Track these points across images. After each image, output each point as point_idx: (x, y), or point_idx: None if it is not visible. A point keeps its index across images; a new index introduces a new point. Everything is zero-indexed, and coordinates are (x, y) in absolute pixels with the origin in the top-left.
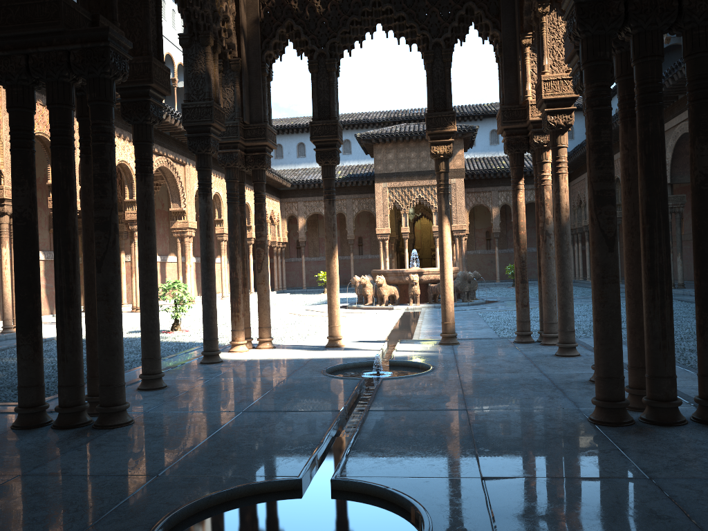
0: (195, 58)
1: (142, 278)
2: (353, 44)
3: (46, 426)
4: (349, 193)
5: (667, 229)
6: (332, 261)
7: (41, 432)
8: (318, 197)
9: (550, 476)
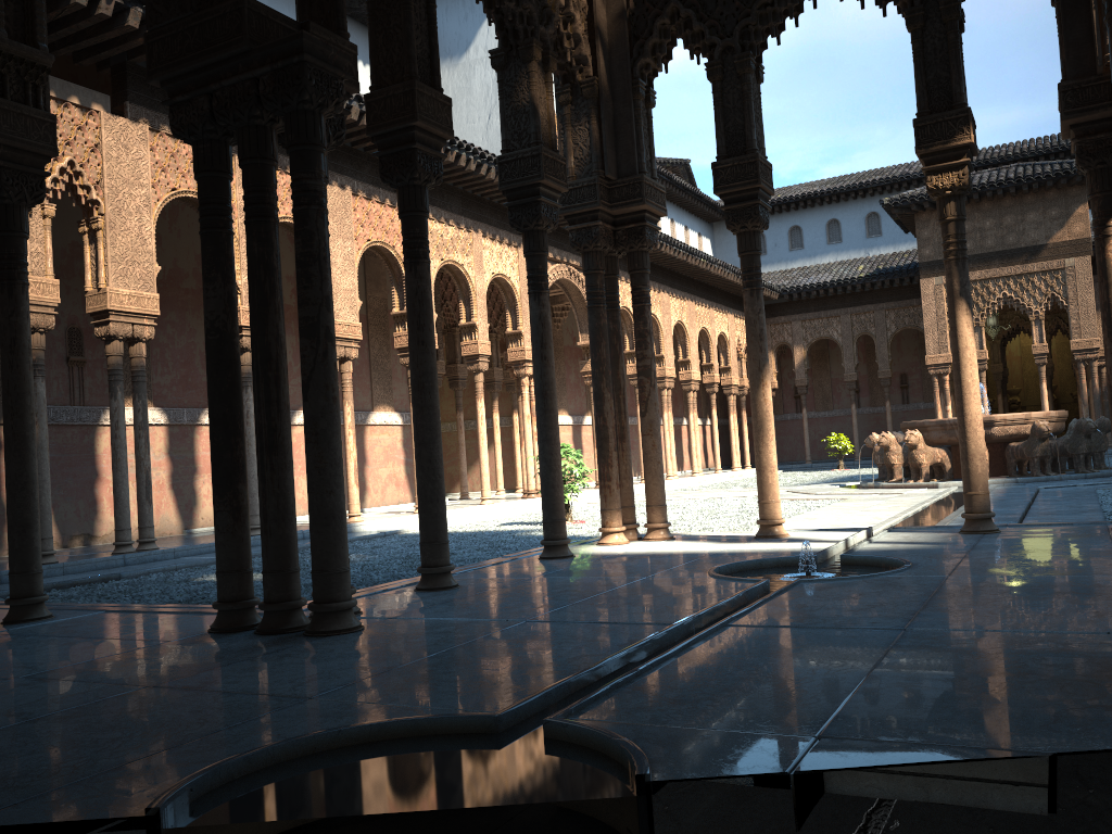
0: (514, 84)
1: (416, 419)
2: (783, 23)
3: (250, 631)
4: (878, 300)
5: None
6: (759, 391)
7: (235, 637)
8: (825, 311)
9: (959, 745)
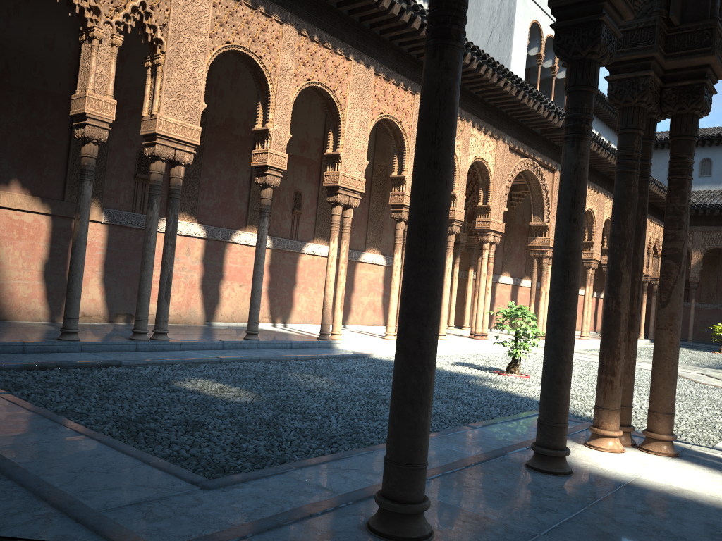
0: None
1: (408, 276)
2: None
3: None
4: None
5: None
6: None
7: None
8: None
9: None
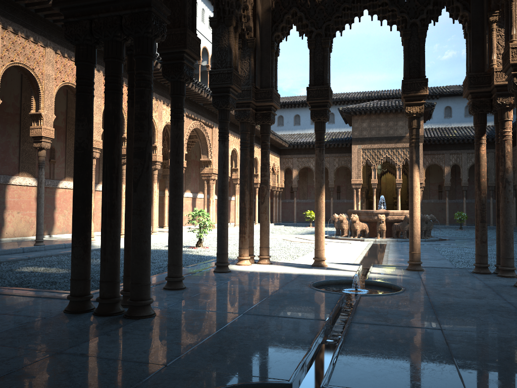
0: (221, 35)
1: (171, 201)
2: (344, 26)
3: (89, 313)
4: (331, 152)
5: None
6: (320, 197)
7: (84, 317)
8: (308, 155)
9: None
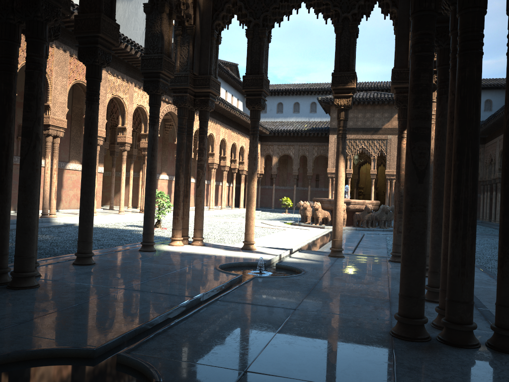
0: (154, 22)
1: (83, 180)
2: (282, 17)
3: None
4: (311, 141)
5: (475, 166)
6: (251, 183)
7: None
8: (288, 142)
9: (306, 380)
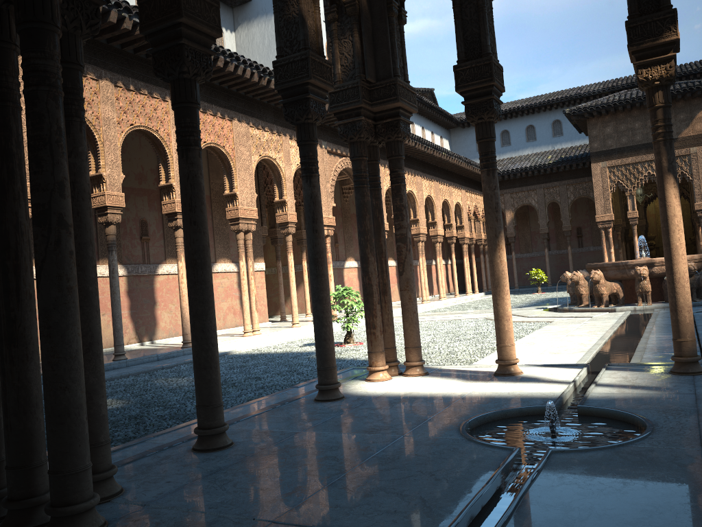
0: None
1: (190, 293)
2: None
3: None
4: (562, 178)
5: None
6: (496, 254)
7: None
8: (526, 187)
9: None
